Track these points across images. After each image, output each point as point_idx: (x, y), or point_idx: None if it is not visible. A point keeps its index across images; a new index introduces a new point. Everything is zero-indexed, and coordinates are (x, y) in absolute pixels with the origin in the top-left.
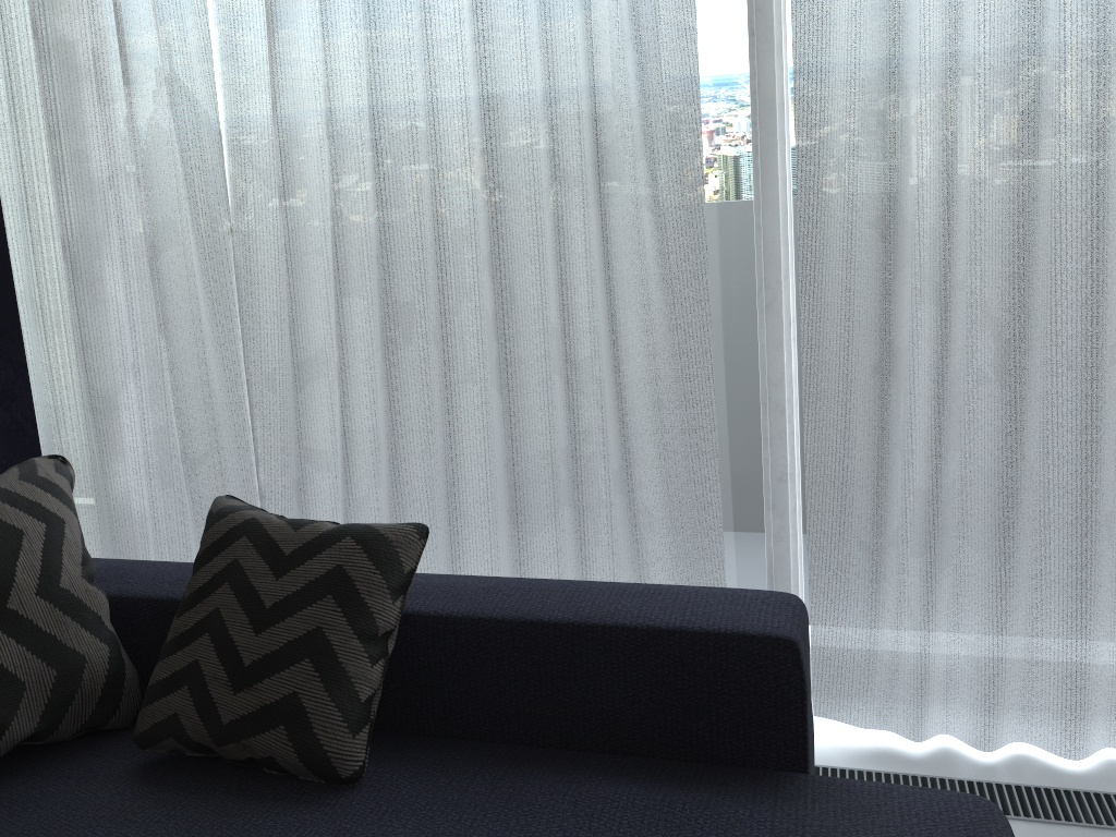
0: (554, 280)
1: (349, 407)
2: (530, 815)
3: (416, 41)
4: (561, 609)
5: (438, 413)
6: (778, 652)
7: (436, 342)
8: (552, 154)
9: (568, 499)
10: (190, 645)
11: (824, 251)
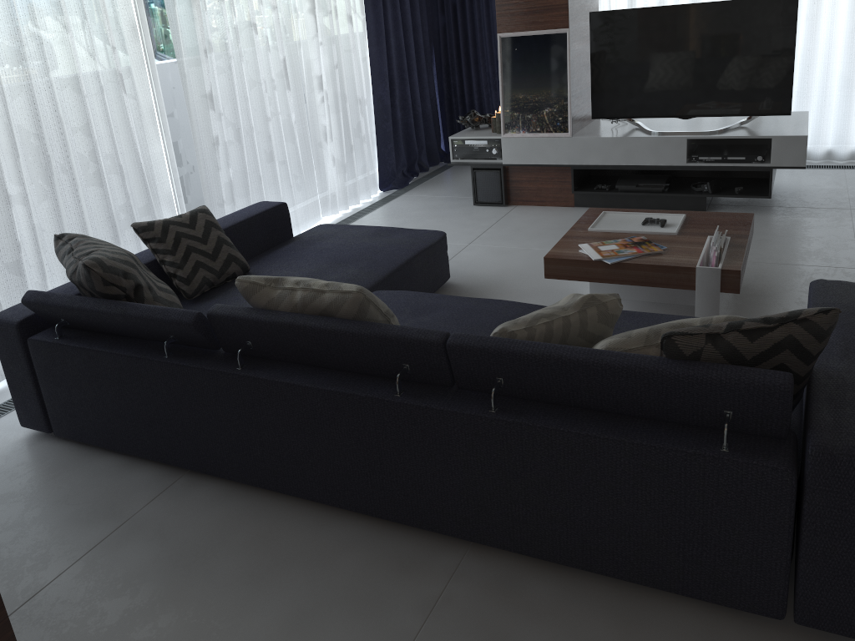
0: (107, 133)
1: (33, 214)
2: (285, 255)
3: (27, 27)
4: (239, 218)
5: (72, 205)
6: (285, 207)
7: (66, 171)
8: (99, 78)
9: (129, 225)
10: (189, 258)
11: (191, 107)
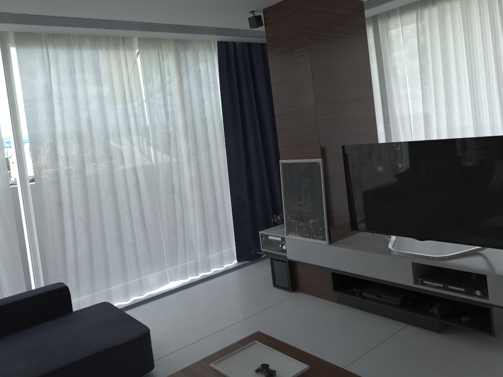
0: None
1: None
2: (27, 333)
3: None
4: (14, 299)
5: None
6: (64, 289)
7: None
8: None
9: None
10: None
11: (45, 211)
